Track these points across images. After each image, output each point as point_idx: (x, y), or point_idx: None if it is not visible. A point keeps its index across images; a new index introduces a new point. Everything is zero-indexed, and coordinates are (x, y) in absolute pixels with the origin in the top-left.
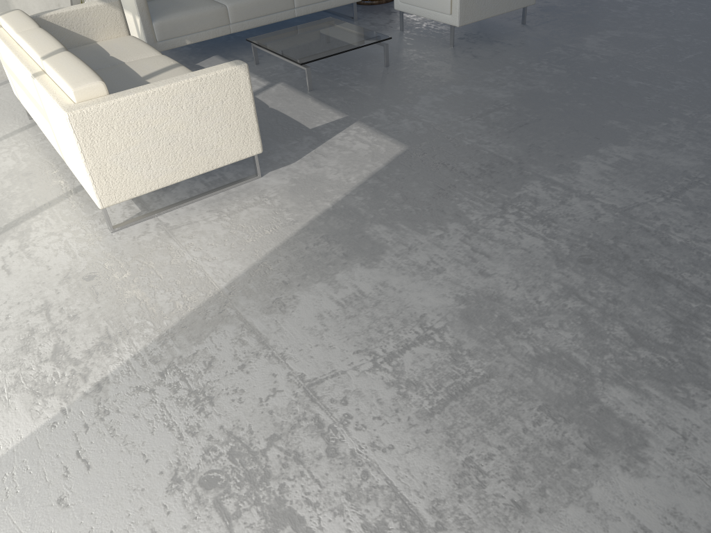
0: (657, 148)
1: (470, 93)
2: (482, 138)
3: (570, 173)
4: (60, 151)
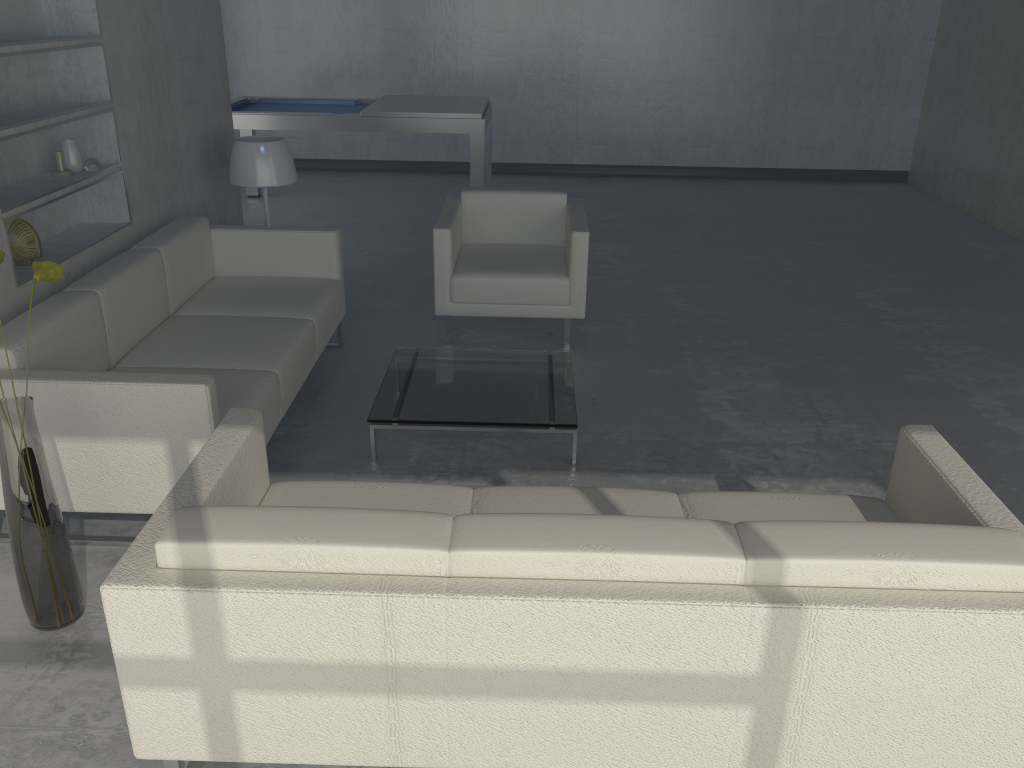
0: (989, 387)
1: (739, 394)
2: (885, 437)
3: (1019, 437)
4: (743, 760)
